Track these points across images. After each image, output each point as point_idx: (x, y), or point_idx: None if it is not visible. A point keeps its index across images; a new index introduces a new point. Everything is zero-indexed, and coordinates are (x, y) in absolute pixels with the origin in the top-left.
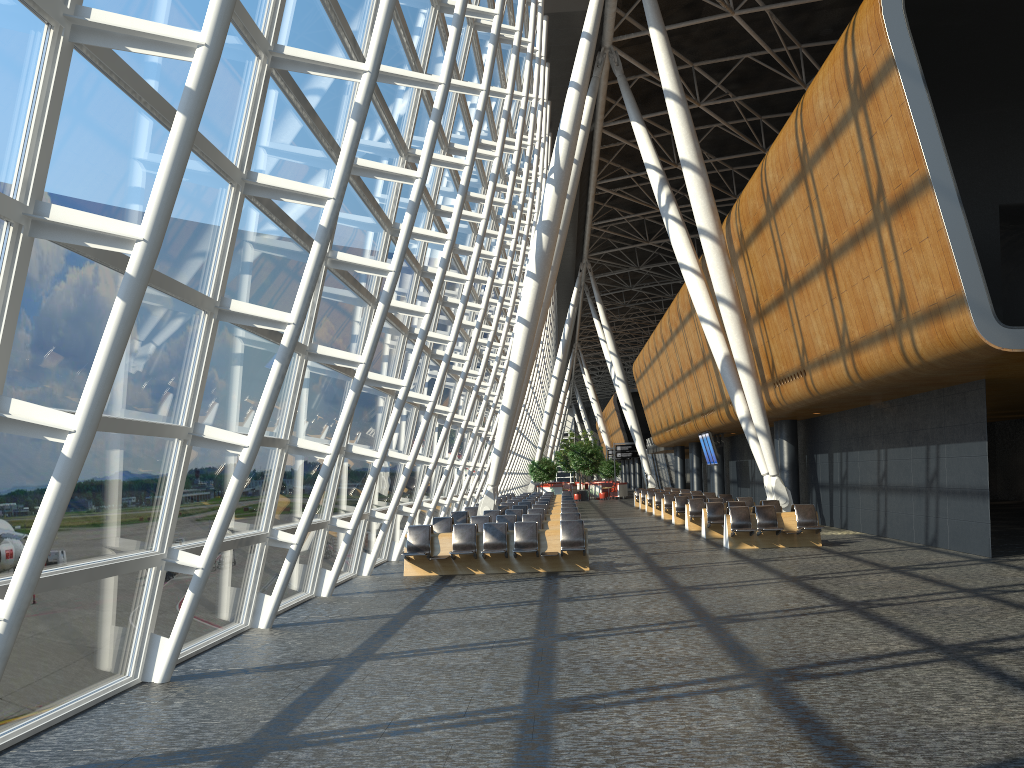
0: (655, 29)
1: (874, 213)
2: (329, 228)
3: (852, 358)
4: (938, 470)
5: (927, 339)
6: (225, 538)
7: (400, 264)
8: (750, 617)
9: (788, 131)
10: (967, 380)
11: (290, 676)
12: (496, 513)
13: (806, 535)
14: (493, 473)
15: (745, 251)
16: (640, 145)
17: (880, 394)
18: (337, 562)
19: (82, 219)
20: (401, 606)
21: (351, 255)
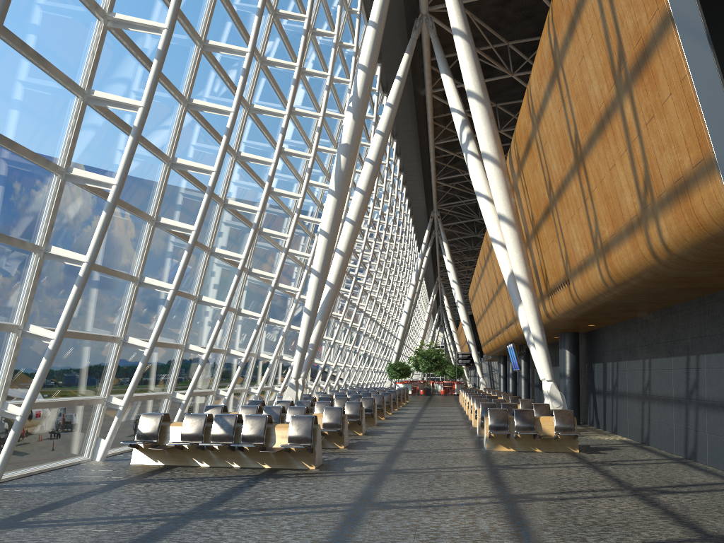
0: None
1: (616, 87)
2: None
3: (604, 260)
4: (698, 381)
5: (674, 225)
6: None
7: None
8: None
9: (543, 32)
10: None
11: None
12: (287, 403)
13: (564, 440)
14: (295, 367)
15: (521, 171)
16: (447, 93)
17: (640, 302)
18: (3, 451)
19: None
20: (21, 511)
21: None
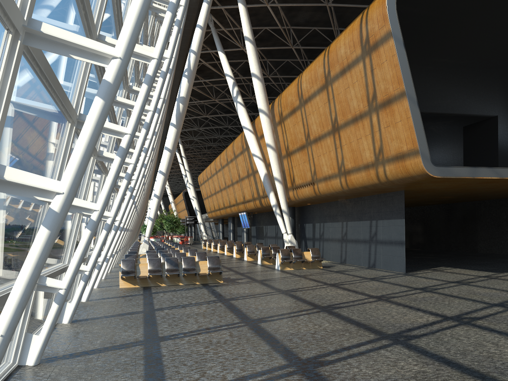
0: (241, 4)
1: (369, 107)
2: (153, 77)
3: (345, 177)
4: (376, 232)
5: (393, 170)
6: (55, 268)
7: (156, 107)
8: (340, 305)
9: (318, 64)
10: (396, 190)
11: (121, 354)
12: (153, 252)
13: (315, 263)
14: (148, 230)
15: (283, 122)
16: (223, 64)
17: (350, 195)
18: (92, 281)
19: (67, 37)
20: (140, 306)
21: (125, 99)
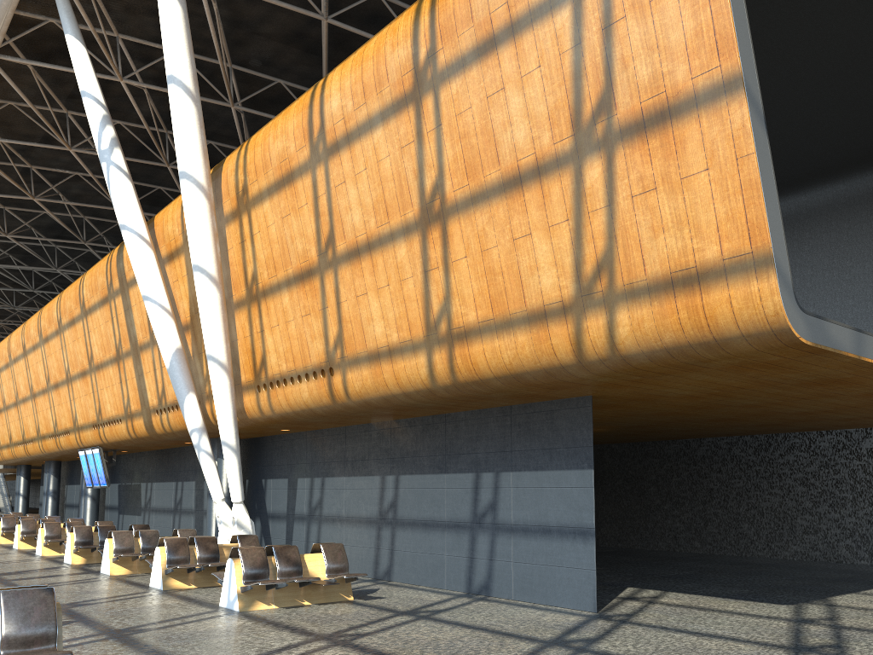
0: None
1: (576, 141)
2: None
3: (450, 351)
4: (497, 502)
5: (649, 321)
6: None
7: None
8: None
9: (393, 38)
10: (571, 395)
11: None
12: None
13: (335, 585)
14: None
15: (246, 213)
16: (78, 67)
17: (432, 406)
18: None
19: None
20: None
21: None
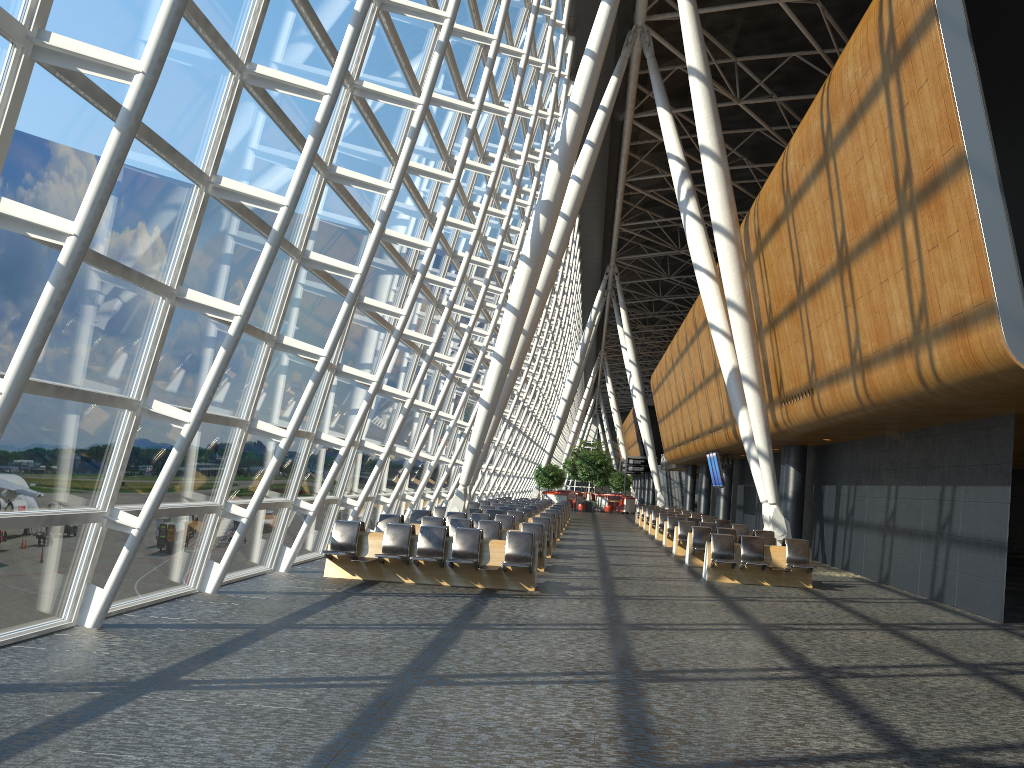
0: None
1: (899, 203)
2: (134, 112)
3: (863, 376)
4: (952, 515)
5: (947, 357)
6: (23, 513)
7: (295, 198)
8: (682, 676)
9: (813, 110)
10: (994, 413)
11: (33, 703)
12: (460, 516)
13: (796, 574)
14: (465, 472)
15: (761, 252)
16: (664, 133)
17: (894, 422)
18: (227, 554)
19: None
20: (281, 615)
21: (238, 182)
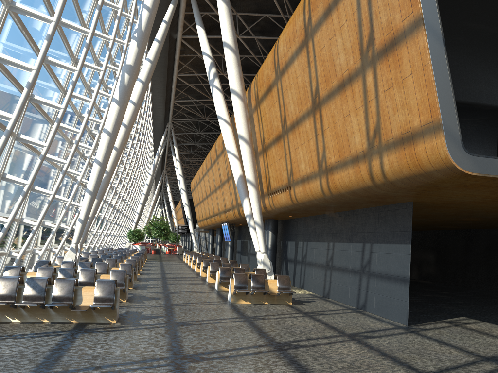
0: None
1: (362, 61)
2: None
3: (327, 177)
4: (370, 260)
5: (395, 162)
6: None
7: None
8: None
9: (298, 11)
10: (401, 201)
11: None
12: (71, 264)
13: (283, 296)
14: (76, 235)
15: (259, 107)
16: (200, 40)
17: (337, 206)
18: None
19: None
20: None
21: None
